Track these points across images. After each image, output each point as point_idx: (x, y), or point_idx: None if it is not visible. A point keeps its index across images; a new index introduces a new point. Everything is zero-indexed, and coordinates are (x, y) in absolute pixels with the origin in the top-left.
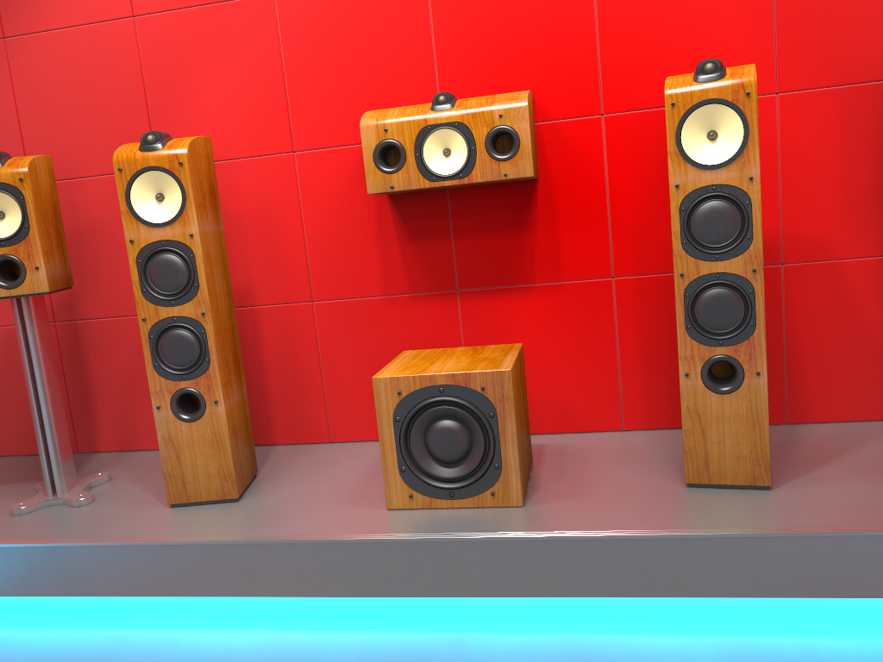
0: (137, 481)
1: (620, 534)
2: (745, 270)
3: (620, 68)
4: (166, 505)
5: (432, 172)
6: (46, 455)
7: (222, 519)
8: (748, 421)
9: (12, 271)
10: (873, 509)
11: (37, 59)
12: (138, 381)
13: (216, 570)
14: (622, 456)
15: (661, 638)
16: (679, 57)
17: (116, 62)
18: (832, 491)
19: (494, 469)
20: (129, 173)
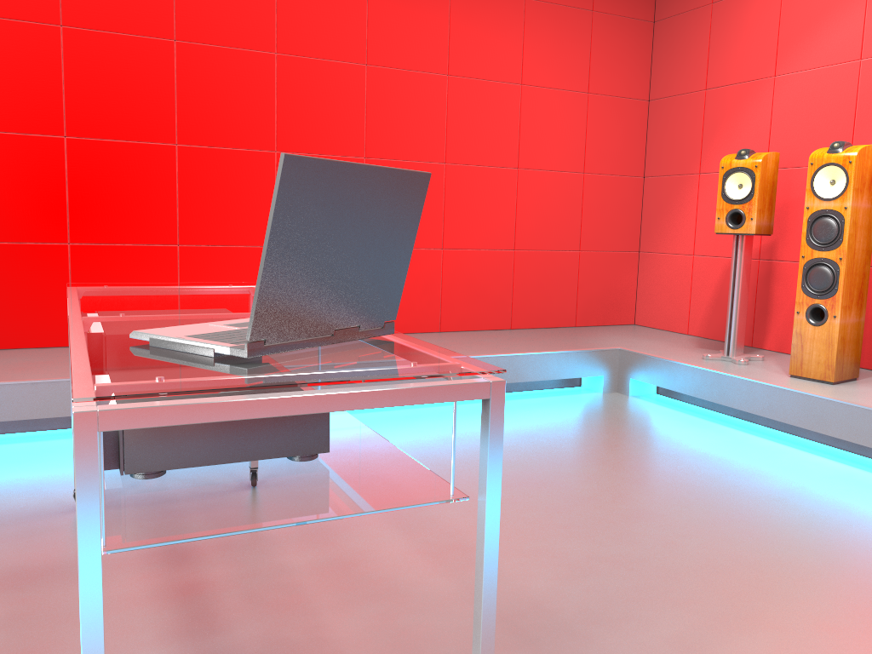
0: (778, 364)
1: None
2: None
3: None
4: (787, 375)
5: None
6: (728, 330)
7: (816, 387)
8: None
9: (739, 220)
10: None
11: (791, 89)
12: None
13: (800, 410)
14: None
15: None
16: None
17: (841, 91)
18: None
19: None
20: (816, 166)
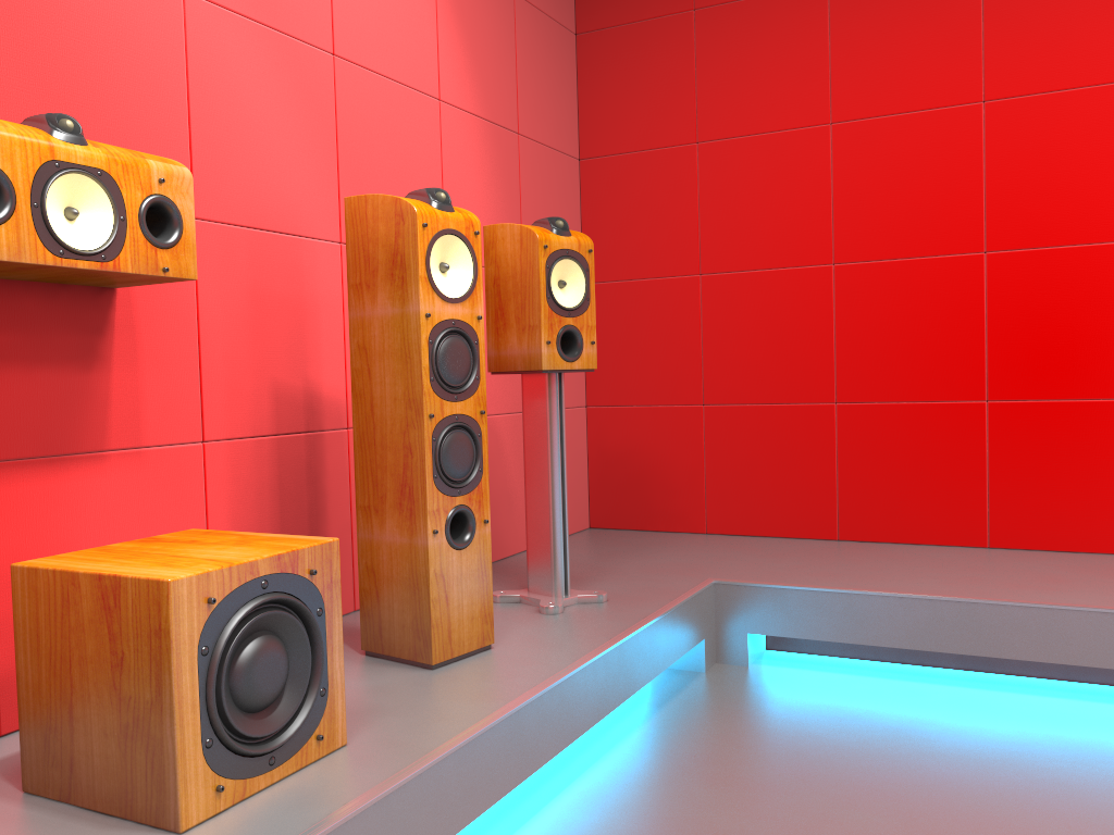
0: None
1: (505, 713)
2: (475, 411)
3: (212, 165)
4: None
5: (62, 241)
6: None
7: None
8: (479, 575)
9: None
10: (580, 633)
11: None
12: None
13: None
14: None
15: (528, 828)
16: (267, 174)
17: None
18: (528, 634)
19: (320, 697)
20: None
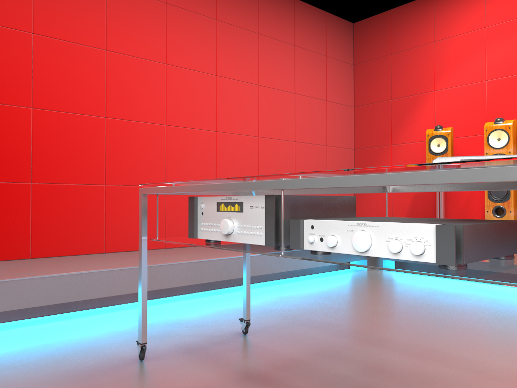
0: None
1: None
2: None
3: None
4: None
5: None
6: None
7: None
8: None
9: None
10: None
11: (445, 97)
12: (465, 213)
13: None
14: None
15: None
16: None
17: (476, 97)
18: None
19: None
20: (489, 131)
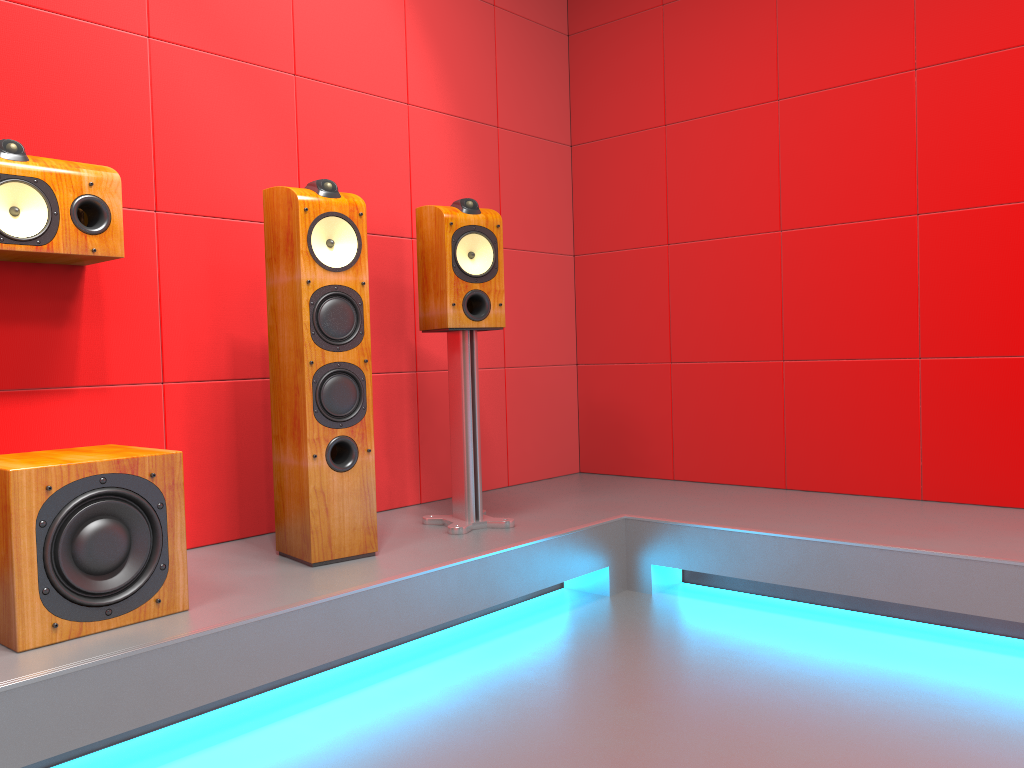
0: None
1: (323, 598)
2: (359, 360)
3: (174, 169)
4: None
5: (2, 231)
6: None
7: None
8: (361, 494)
9: None
10: (458, 548)
11: None
12: None
13: None
14: (210, 565)
15: (352, 695)
16: (226, 174)
17: None
18: (417, 547)
19: (160, 570)
20: None
